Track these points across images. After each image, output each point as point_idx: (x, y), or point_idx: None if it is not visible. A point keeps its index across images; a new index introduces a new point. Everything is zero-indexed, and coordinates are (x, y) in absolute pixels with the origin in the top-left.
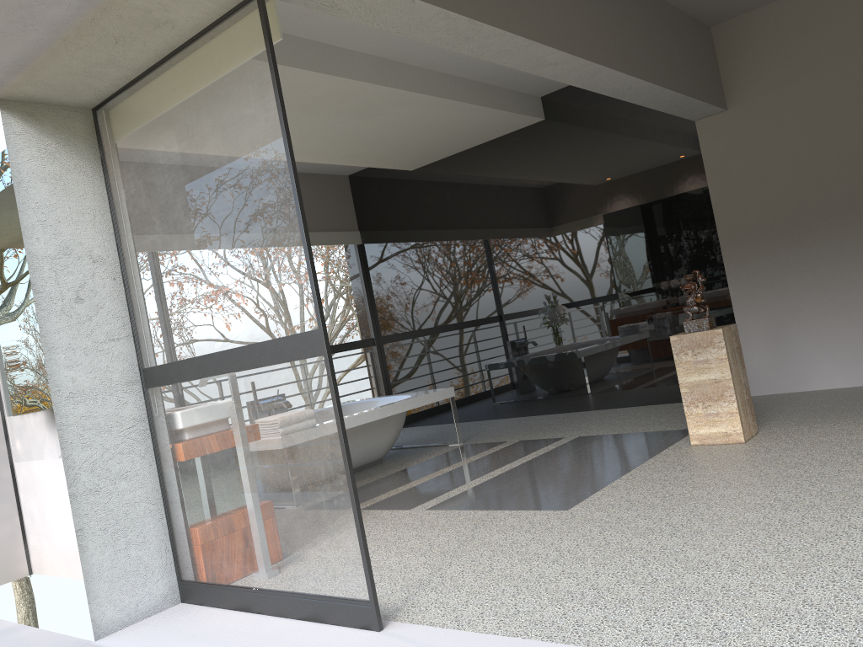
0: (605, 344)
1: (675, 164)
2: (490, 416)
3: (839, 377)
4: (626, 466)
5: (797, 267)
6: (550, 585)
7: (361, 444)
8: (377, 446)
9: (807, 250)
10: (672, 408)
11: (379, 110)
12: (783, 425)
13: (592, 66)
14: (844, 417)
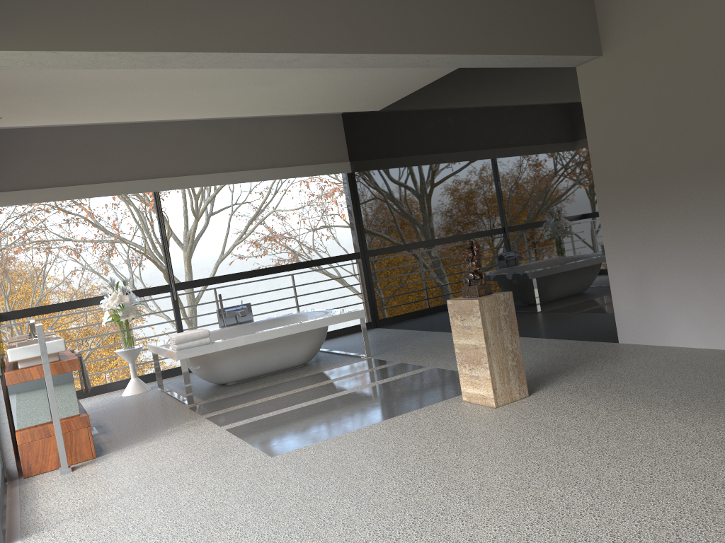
0: (509, 277)
1: (560, 110)
2: (433, 328)
3: (694, 337)
4: (388, 414)
5: (660, 221)
6: (121, 537)
7: (273, 354)
8: (293, 355)
9: (669, 204)
10: (546, 346)
11: (276, 79)
12: (559, 392)
13: (342, 55)
14: (615, 392)
